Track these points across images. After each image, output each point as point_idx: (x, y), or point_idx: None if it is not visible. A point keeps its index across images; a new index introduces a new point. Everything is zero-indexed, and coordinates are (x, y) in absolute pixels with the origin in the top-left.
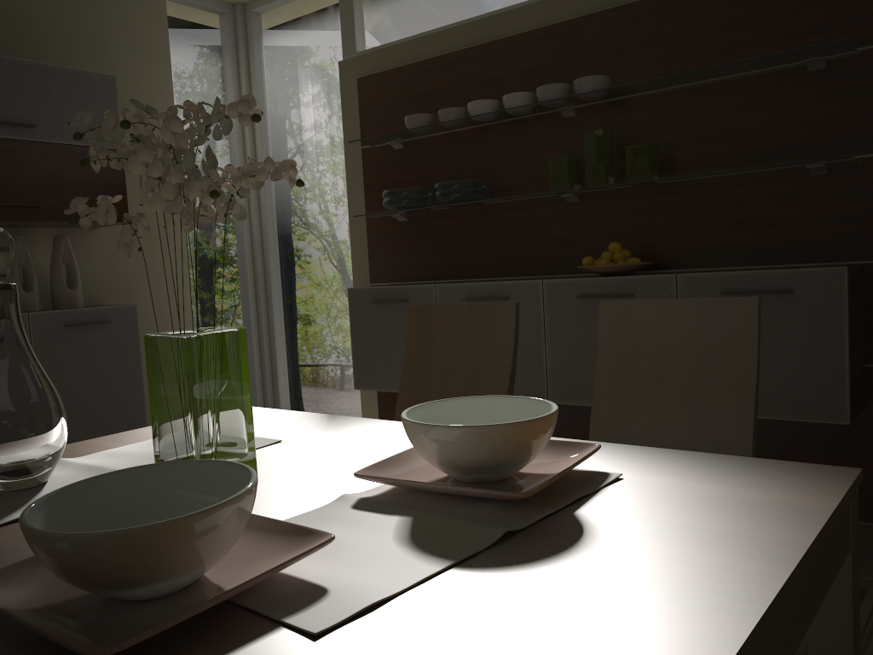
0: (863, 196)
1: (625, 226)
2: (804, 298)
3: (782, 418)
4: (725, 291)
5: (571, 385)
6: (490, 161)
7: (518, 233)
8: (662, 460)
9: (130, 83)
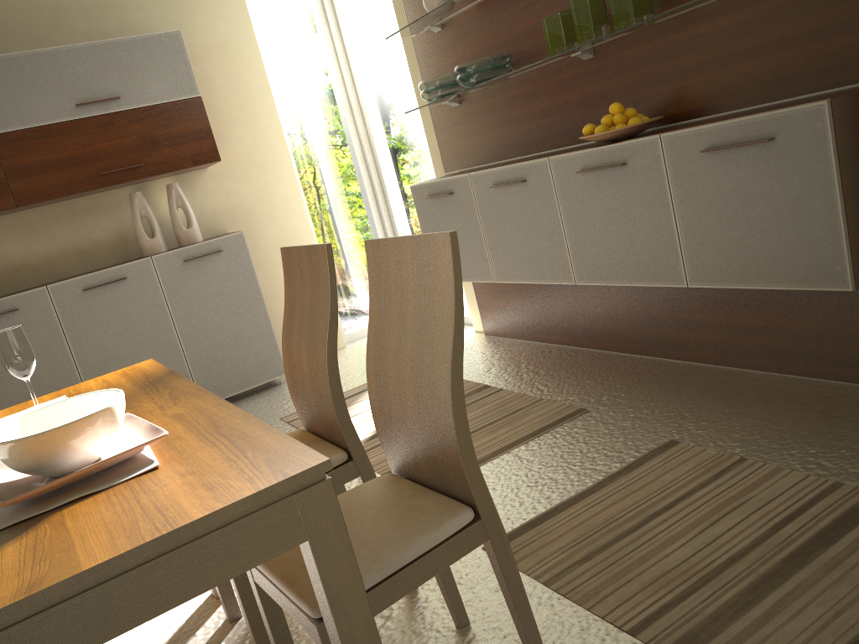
0: None
1: (639, 77)
2: (786, 145)
3: (783, 287)
4: (708, 147)
5: (591, 265)
6: (512, 28)
7: (548, 102)
8: (228, 442)
9: (209, 26)
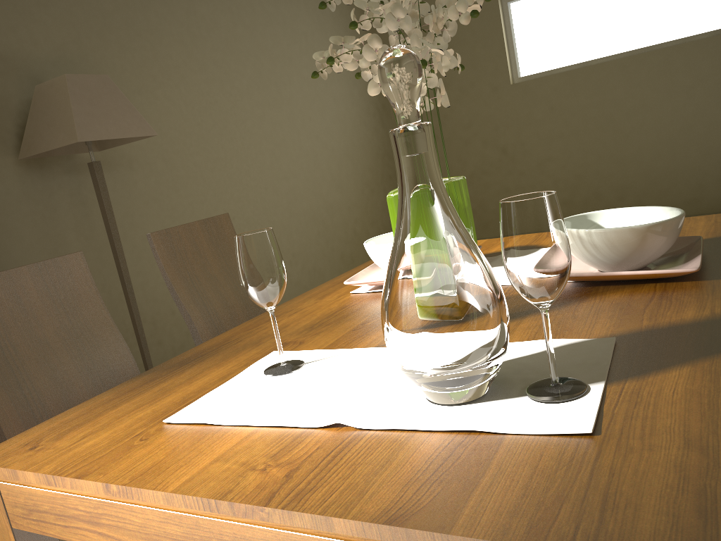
0: None
1: None
2: None
3: None
4: None
5: None
6: None
7: None
8: None
9: None
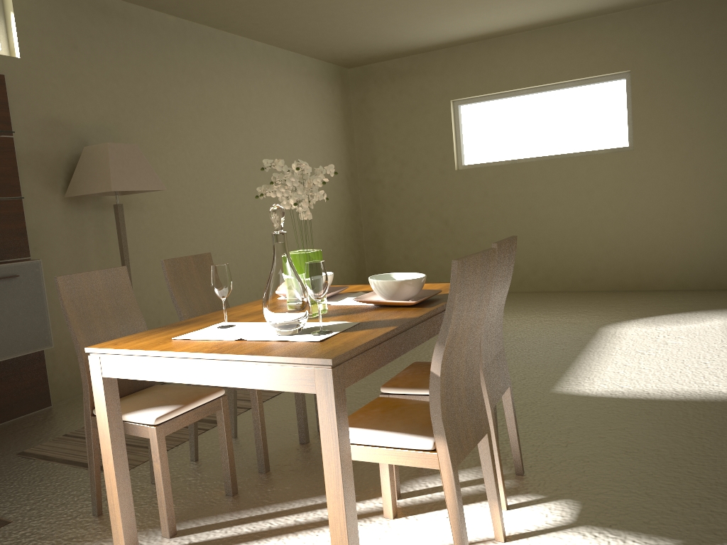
0: (3, 221)
1: None
2: (23, 279)
3: (20, 354)
4: None
5: None
6: None
7: None
8: None
9: None
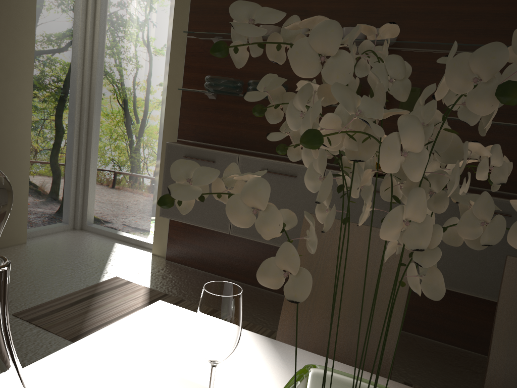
0: None
1: None
2: None
3: (482, 297)
4: None
5: None
6: (289, 71)
7: None
8: None
9: None
